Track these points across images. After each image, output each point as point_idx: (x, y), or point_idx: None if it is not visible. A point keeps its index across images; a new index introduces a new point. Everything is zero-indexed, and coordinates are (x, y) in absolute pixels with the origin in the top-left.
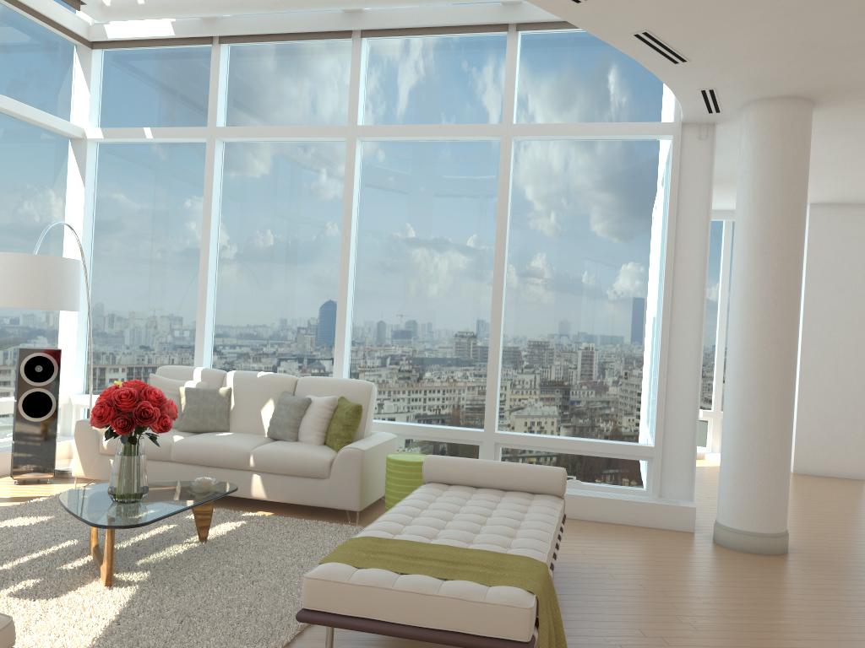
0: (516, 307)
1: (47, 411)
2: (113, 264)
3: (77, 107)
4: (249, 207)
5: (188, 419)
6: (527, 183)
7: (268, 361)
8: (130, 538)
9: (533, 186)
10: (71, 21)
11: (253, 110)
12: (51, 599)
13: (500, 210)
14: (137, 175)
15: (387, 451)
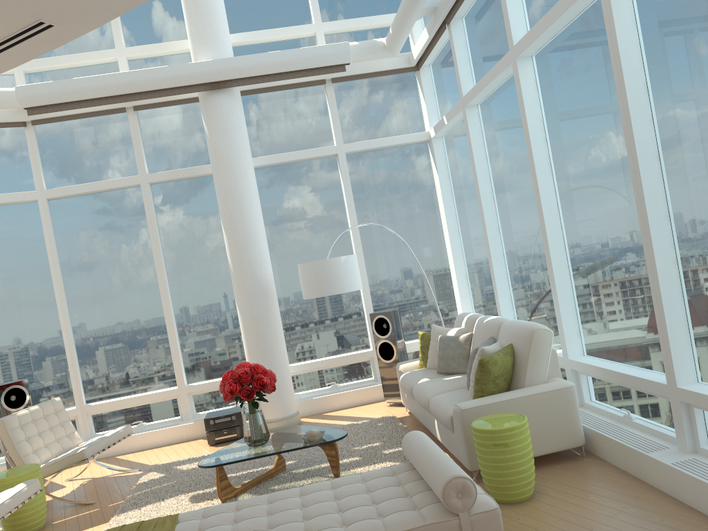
0: (678, 205)
1: (392, 355)
2: (464, 228)
3: (424, 117)
4: (497, 157)
5: (438, 364)
6: (650, 22)
7: (534, 299)
8: (317, 465)
9: (657, 23)
10: (391, 63)
11: (481, 67)
12: (193, 503)
13: (617, 81)
14: (457, 153)
15: (538, 406)
